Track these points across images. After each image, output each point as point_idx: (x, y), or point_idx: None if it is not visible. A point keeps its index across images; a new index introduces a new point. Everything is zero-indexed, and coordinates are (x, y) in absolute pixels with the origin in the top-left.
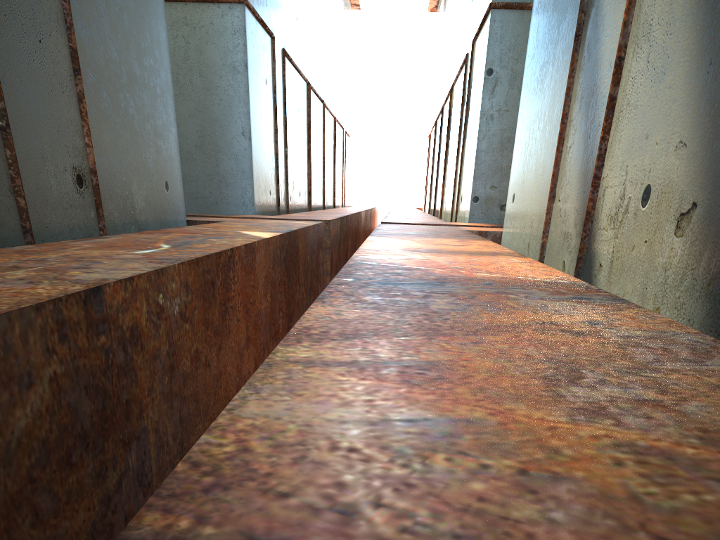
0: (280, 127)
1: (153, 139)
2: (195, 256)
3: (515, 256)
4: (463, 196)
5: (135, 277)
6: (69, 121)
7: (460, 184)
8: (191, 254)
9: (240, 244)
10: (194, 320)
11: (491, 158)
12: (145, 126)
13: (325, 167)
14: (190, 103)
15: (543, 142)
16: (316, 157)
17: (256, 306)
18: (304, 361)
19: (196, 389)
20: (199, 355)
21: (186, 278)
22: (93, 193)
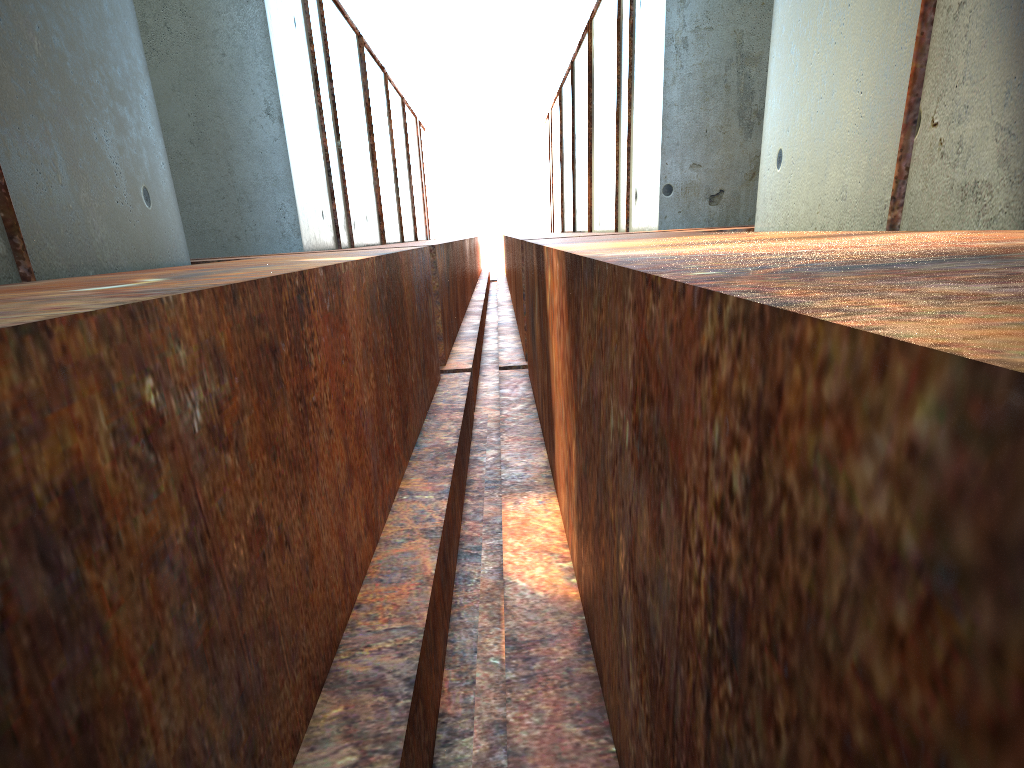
0: (325, 104)
1: (109, 104)
2: (227, 283)
3: (914, 232)
4: (639, 190)
5: (55, 324)
6: None
7: (631, 172)
8: (215, 282)
9: (314, 267)
10: (244, 441)
11: (689, 116)
12: (89, 76)
13: (397, 177)
14: (172, 66)
15: (863, 25)
16: (383, 159)
17: (355, 399)
18: None
19: (268, 609)
20: (264, 525)
21: (213, 336)
22: None
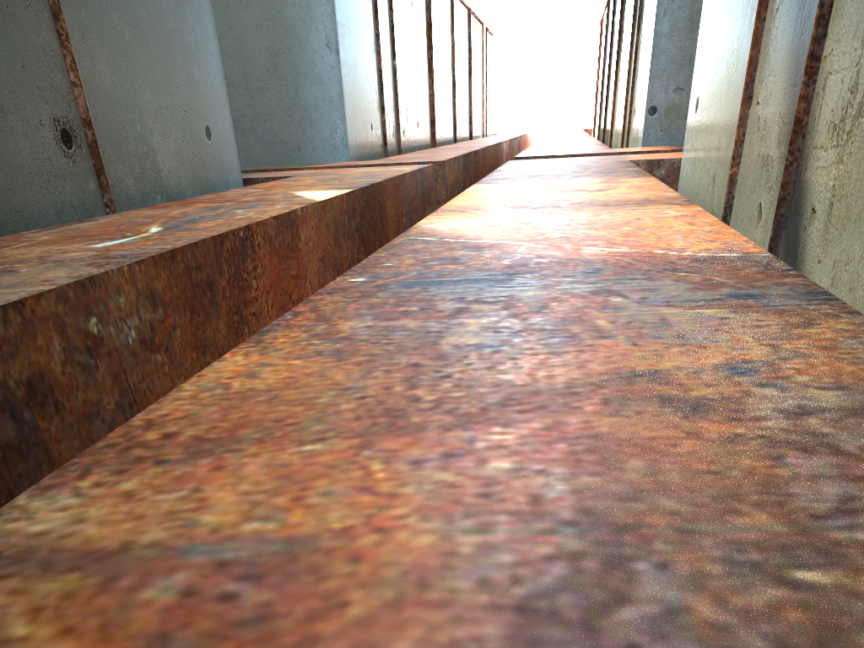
0: (383, 31)
1: (182, 66)
2: (171, 248)
3: (674, 205)
4: (636, 107)
5: (28, 299)
6: (41, 51)
7: (634, 90)
8: (170, 244)
9: (268, 216)
10: (174, 346)
11: (676, 45)
12: (167, 47)
13: (455, 83)
14: (256, 8)
15: (740, 7)
16: (441, 69)
17: None
18: (15, 551)
19: None
20: None
21: (150, 285)
22: (91, 154)
